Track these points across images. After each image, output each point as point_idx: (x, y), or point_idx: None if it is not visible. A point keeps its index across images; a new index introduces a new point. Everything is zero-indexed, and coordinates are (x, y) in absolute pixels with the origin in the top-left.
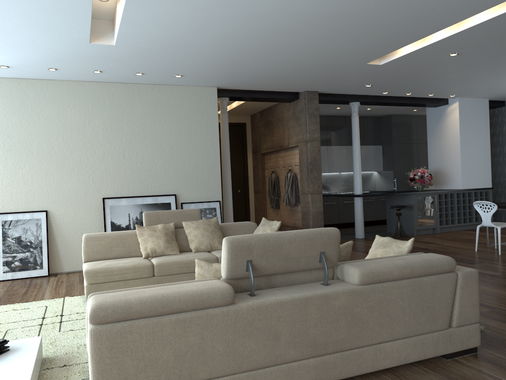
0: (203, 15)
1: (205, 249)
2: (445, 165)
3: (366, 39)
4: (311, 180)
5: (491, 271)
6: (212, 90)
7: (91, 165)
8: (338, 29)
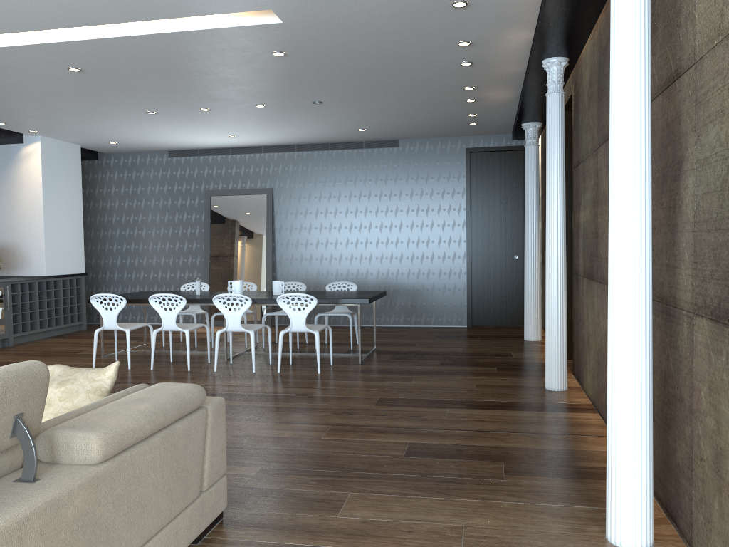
0: None
1: None
2: (18, 238)
3: None
4: None
5: None
6: None
7: None
8: None
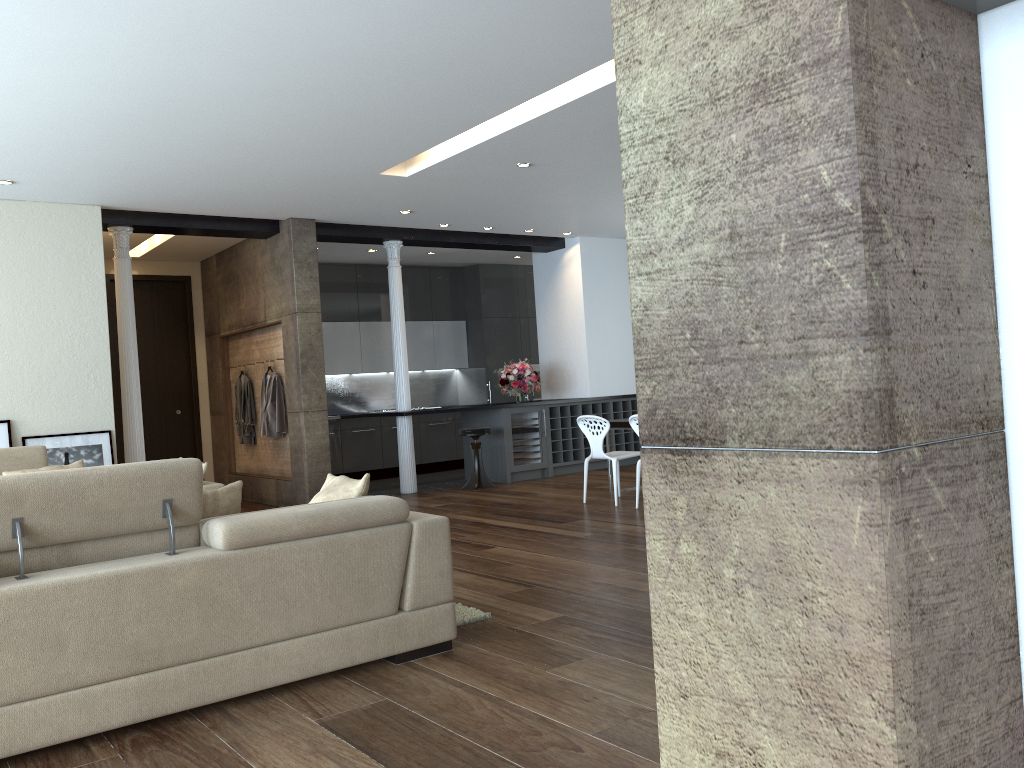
0: (10, 75)
1: None
2: (564, 356)
3: (356, 134)
4: (305, 387)
5: (579, 532)
6: (90, 212)
7: None
8: (293, 114)
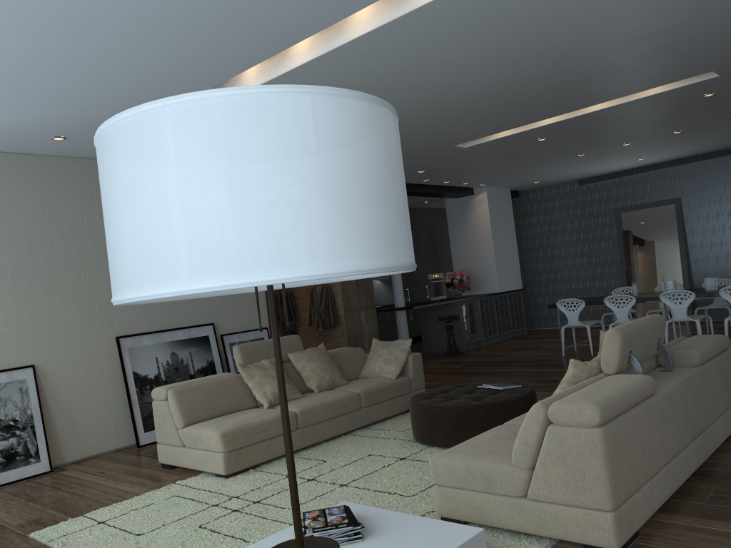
0: (374, 81)
1: (328, 386)
2: (476, 266)
3: (490, 119)
4: (363, 292)
5: None
6: None
7: (95, 286)
8: (480, 107)
